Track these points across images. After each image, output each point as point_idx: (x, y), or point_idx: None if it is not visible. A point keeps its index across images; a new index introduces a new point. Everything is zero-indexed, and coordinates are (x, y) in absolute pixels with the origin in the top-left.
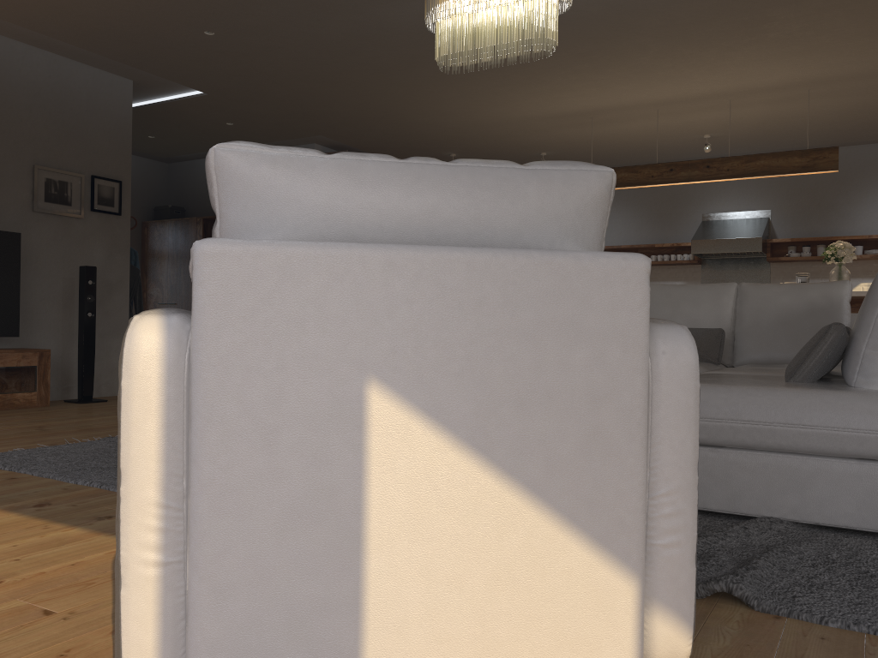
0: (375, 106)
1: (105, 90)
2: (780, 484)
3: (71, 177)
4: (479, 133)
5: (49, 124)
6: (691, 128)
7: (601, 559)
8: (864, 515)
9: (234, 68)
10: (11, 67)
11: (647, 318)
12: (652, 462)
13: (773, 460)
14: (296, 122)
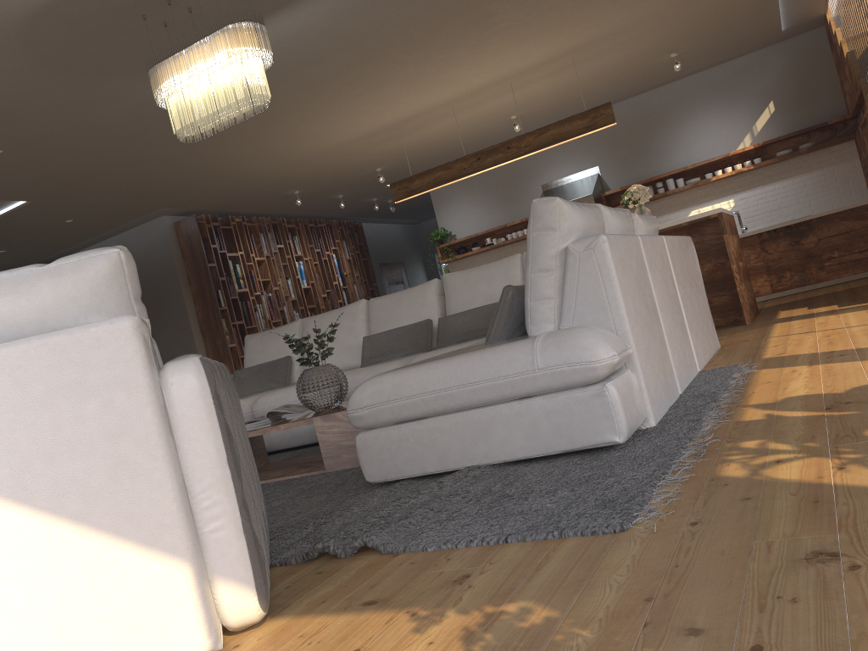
0: (194, 171)
1: None
2: (471, 436)
3: None
4: (307, 168)
5: None
6: (495, 114)
7: (151, 556)
8: (533, 444)
9: (41, 174)
10: None
11: (144, 362)
12: (185, 470)
13: (461, 418)
14: (131, 203)
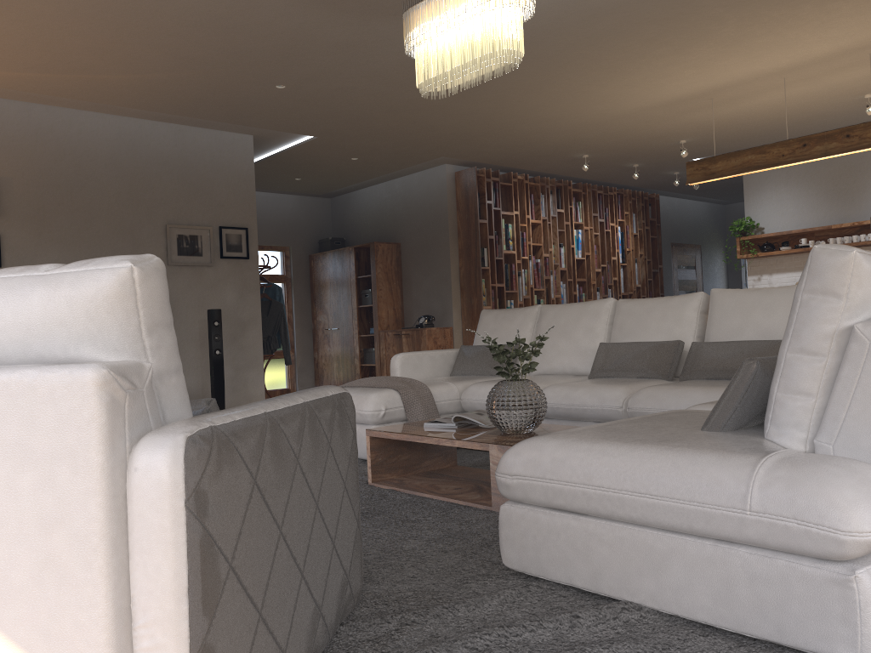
0: (474, 123)
1: (227, 148)
2: (637, 563)
3: (200, 231)
4: (598, 131)
5: (177, 187)
6: (842, 91)
7: None
8: (721, 610)
9: (323, 112)
10: (141, 143)
11: (100, 434)
12: (132, 589)
13: (629, 534)
14: (411, 149)
